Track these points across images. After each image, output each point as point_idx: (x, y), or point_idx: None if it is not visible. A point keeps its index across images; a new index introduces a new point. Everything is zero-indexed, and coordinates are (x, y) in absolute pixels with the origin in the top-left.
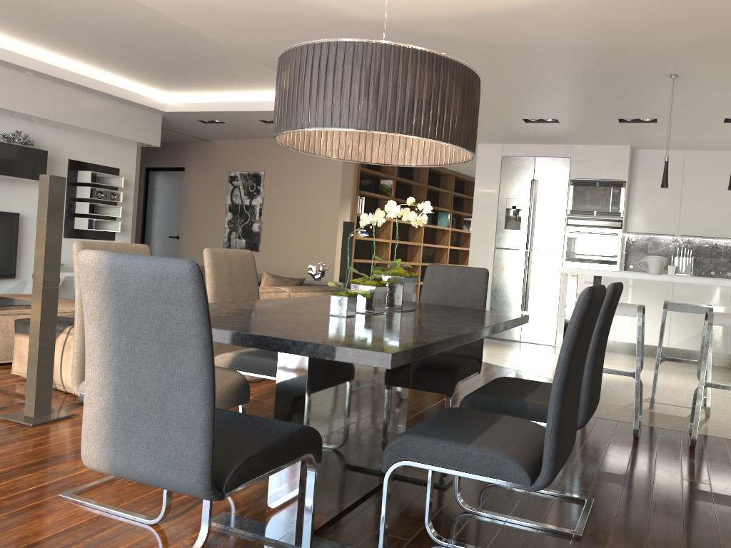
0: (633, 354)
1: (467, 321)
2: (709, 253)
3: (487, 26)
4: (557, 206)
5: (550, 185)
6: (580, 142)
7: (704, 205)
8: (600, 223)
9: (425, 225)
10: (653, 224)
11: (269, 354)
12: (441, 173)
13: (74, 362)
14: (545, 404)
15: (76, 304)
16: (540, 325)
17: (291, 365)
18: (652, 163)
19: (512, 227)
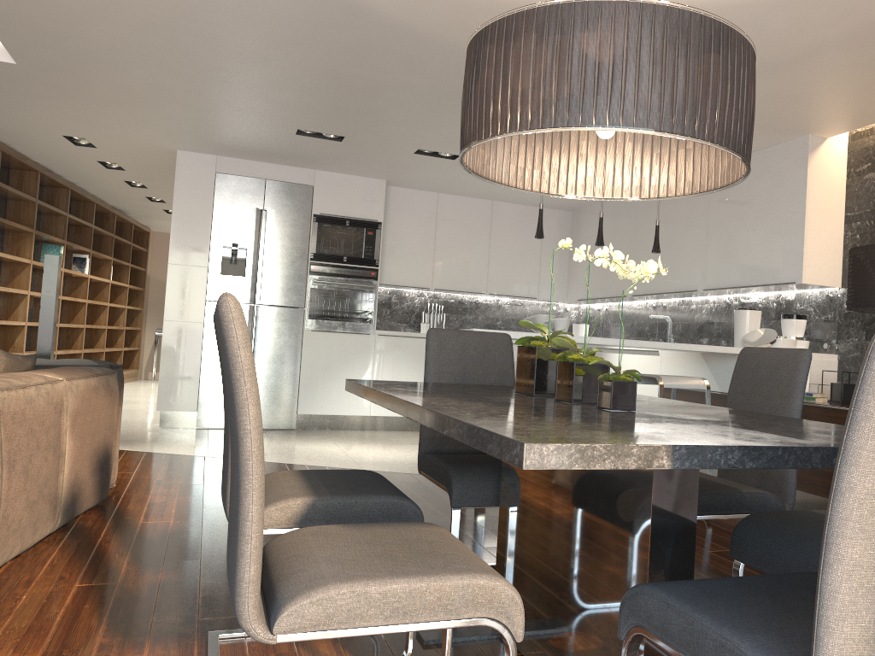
0: (392, 430)
1: (676, 403)
2: (456, 309)
3: (435, 9)
4: (297, 247)
5: (287, 220)
6: (331, 168)
7: (458, 256)
8: (352, 272)
9: (33, 263)
10: (406, 275)
11: (353, 489)
12: (50, 183)
13: (253, 570)
14: (762, 492)
15: (251, 437)
16: (275, 405)
17: (673, 492)
18: (404, 203)
19: (231, 272)
